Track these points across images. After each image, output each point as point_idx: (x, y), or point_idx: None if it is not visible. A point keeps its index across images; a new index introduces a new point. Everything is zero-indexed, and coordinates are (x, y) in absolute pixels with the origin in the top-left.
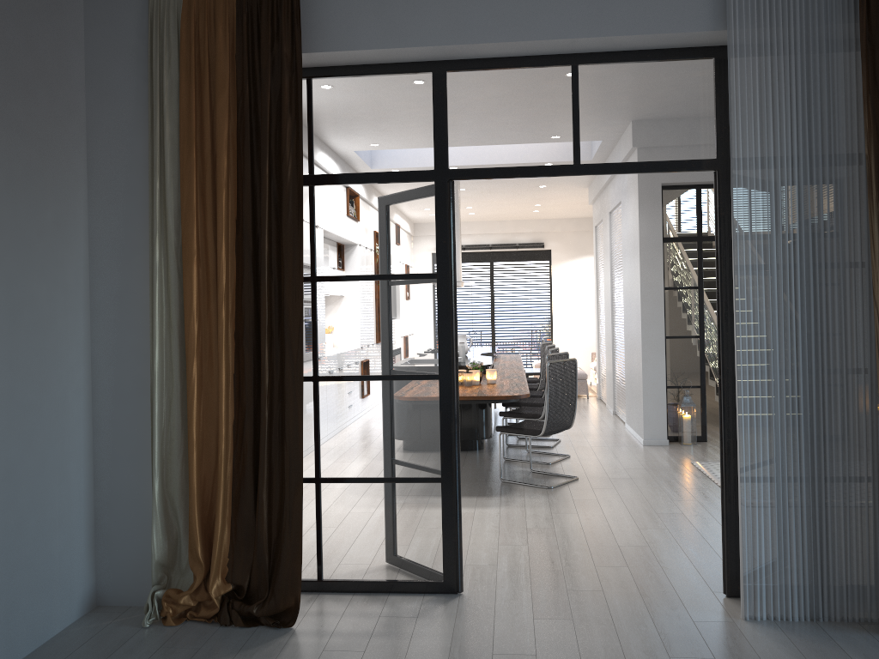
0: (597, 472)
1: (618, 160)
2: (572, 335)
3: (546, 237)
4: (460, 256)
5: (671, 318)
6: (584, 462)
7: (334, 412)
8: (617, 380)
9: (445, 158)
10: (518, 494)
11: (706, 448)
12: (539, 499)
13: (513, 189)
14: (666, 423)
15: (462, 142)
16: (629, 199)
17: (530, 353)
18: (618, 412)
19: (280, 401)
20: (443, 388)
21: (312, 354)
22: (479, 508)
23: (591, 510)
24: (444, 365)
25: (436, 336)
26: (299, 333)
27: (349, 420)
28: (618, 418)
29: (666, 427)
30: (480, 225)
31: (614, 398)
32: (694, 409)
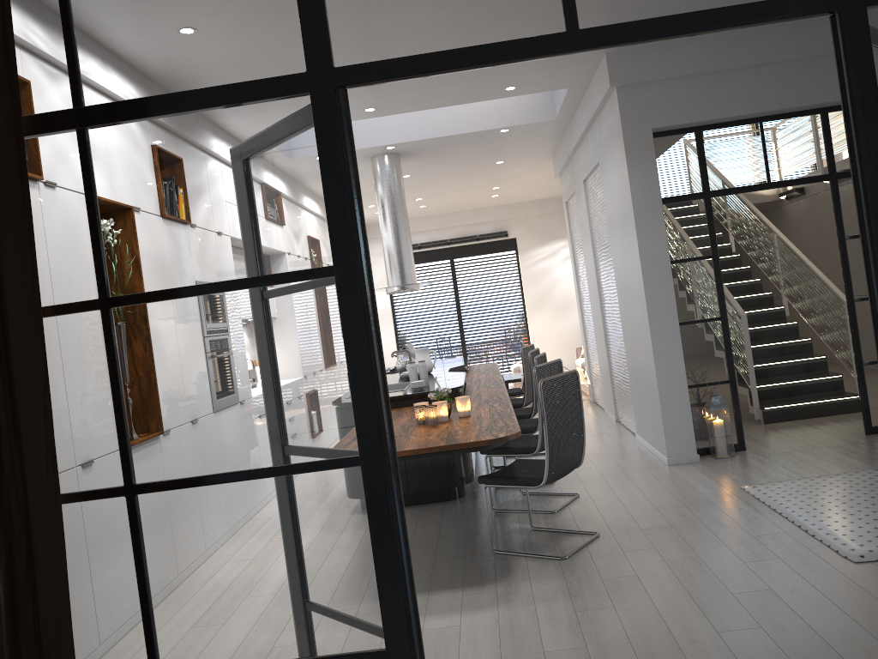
0: (622, 519)
1: (649, 15)
2: (550, 330)
3: (509, 224)
4: (411, 254)
5: (683, 299)
6: (600, 502)
7: (172, 549)
8: (617, 381)
9: (326, 47)
10: (521, 576)
11: (750, 460)
12: (553, 584)
13: (466, 169)
14: (694, 433)
15: (353, 15)
16: (611, 156)
17: (507, 356)
18: (622, 419)
19: (31, 561)
20: (371, 481)
21: (119, 445)
22: (467, 613)
23: (632, 597)
24: (367, 438)
25: (347, 385)
26: (46, 420)
27: (203, 562)
28: (623, 427)
29: (694, 439)
30: (434, 219)
31: (614, 402)
32: (726, 412)
